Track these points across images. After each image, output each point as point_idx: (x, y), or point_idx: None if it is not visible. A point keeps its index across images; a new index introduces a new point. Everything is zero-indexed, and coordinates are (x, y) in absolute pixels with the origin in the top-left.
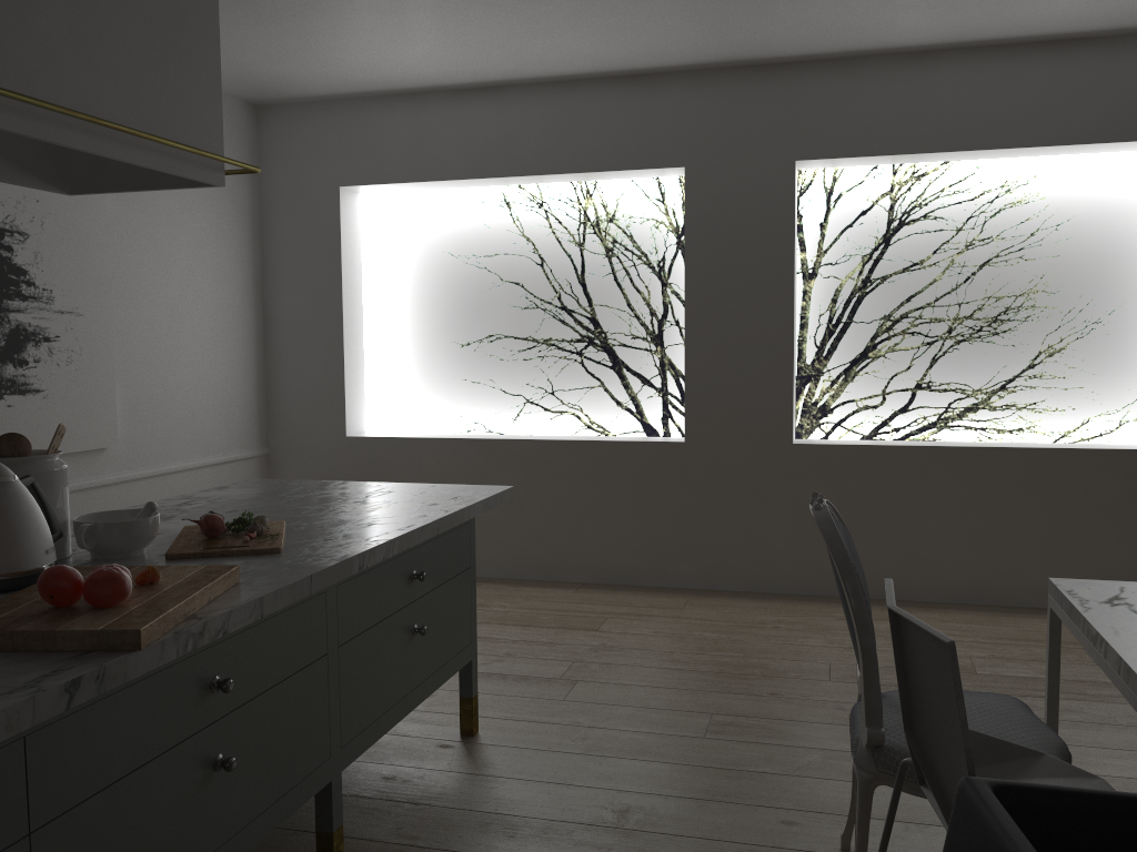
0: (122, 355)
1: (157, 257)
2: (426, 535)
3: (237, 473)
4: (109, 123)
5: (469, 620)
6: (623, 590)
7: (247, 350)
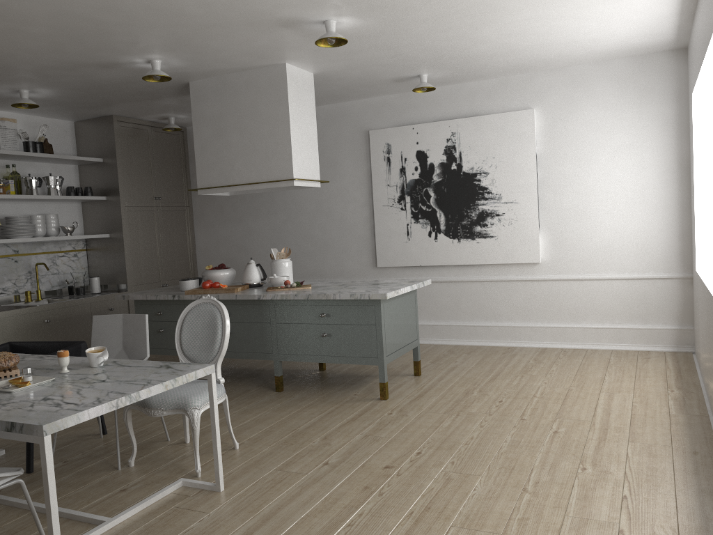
0: (551, 219)
1: (578, 167)
2: (299, 297)
3: (653, 286)
4: (242, 184)
5: (374, 347)
6: (687, 426)
7: (667, 210)
